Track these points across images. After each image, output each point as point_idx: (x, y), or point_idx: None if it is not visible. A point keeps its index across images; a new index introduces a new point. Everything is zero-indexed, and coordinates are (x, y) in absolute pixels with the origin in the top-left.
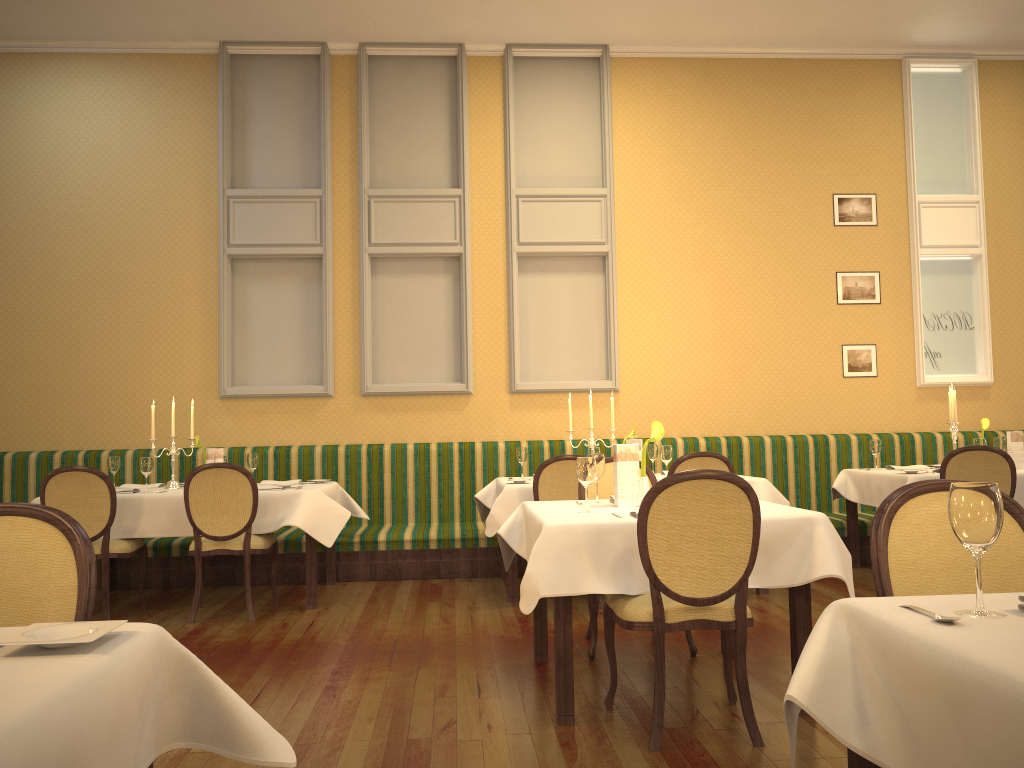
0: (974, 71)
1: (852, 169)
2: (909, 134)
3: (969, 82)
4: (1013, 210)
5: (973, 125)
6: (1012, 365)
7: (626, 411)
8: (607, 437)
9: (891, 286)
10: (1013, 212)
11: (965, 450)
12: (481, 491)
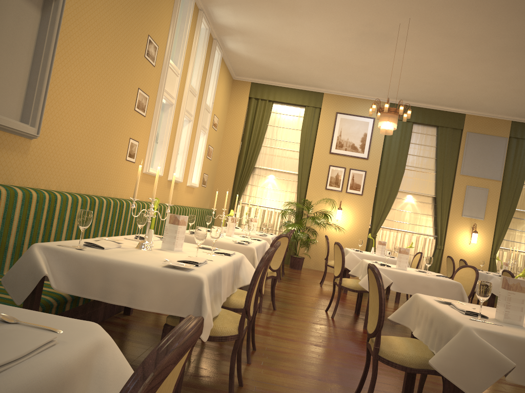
0: (193, 2)
1: (156, 24)
2: (175, 20)
3: (189, 6)
4: (181, 85)
5: (185, 31)
6: (164, 167)
7: (32, 160)
8: (14, 184)
9: (150, 107)
10: (180, 86)
11: (283, 236)
12: (44, 266)
